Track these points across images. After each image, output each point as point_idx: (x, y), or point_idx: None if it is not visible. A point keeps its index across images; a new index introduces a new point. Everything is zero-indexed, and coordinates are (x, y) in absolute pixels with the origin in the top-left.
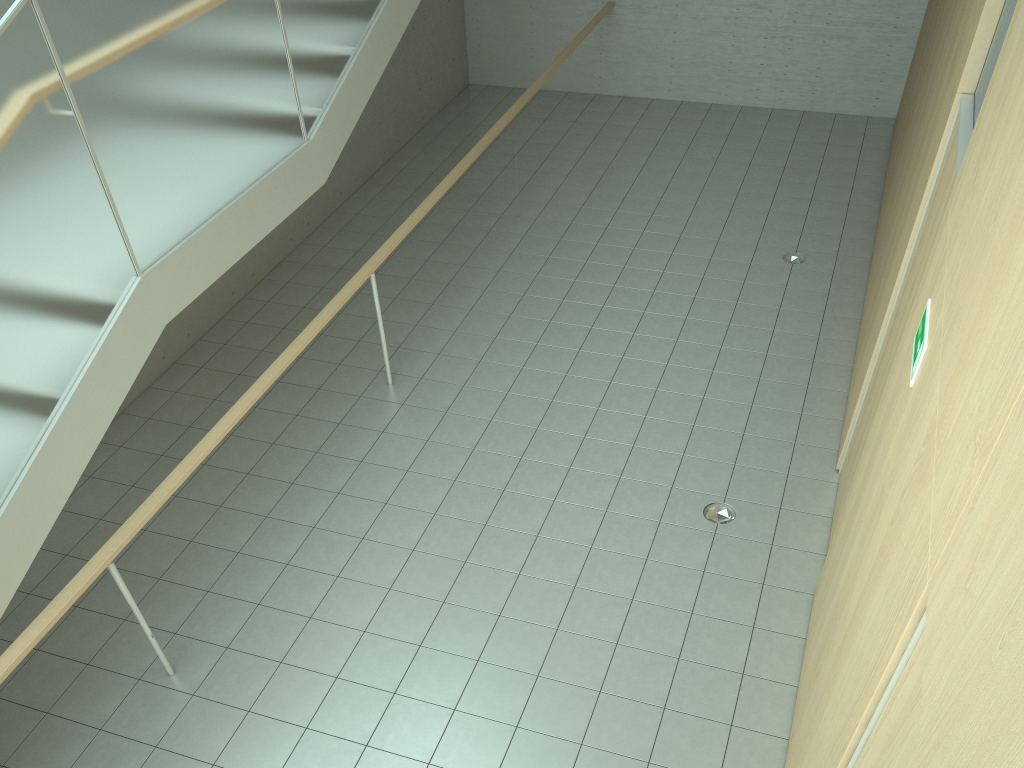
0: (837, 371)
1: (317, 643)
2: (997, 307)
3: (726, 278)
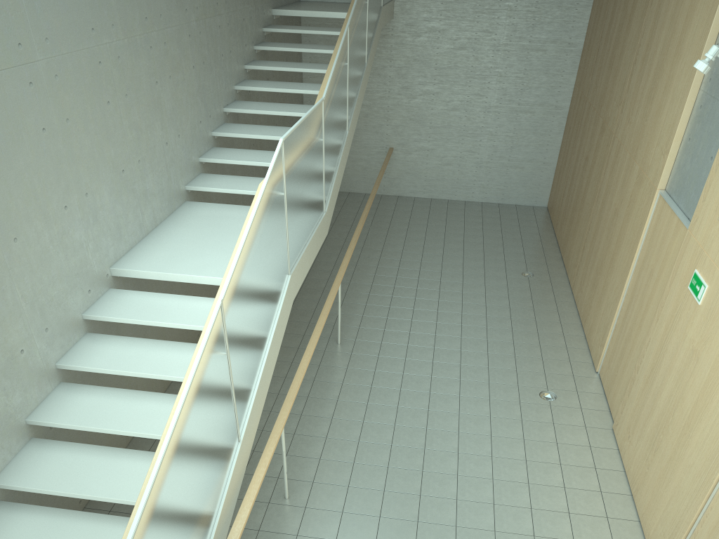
0: (574, 326)
1: (364, 475)
2: None
3: (497, 284)
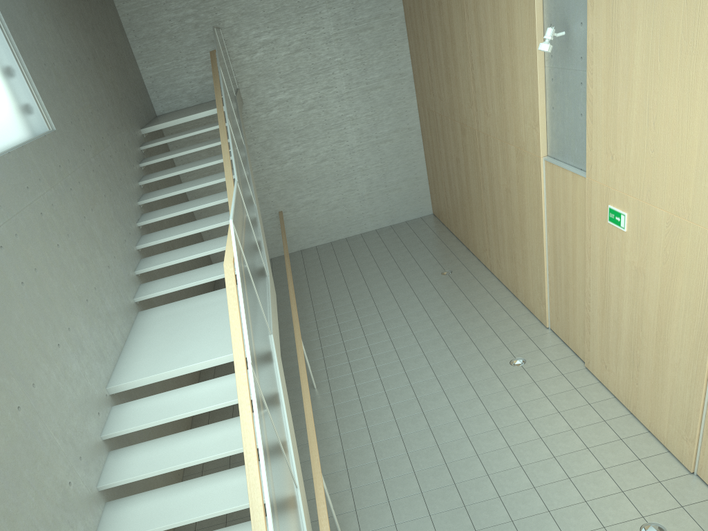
0: (509, 299)
1: (397, 486)
2: (689, 161)
3: (425, 290)
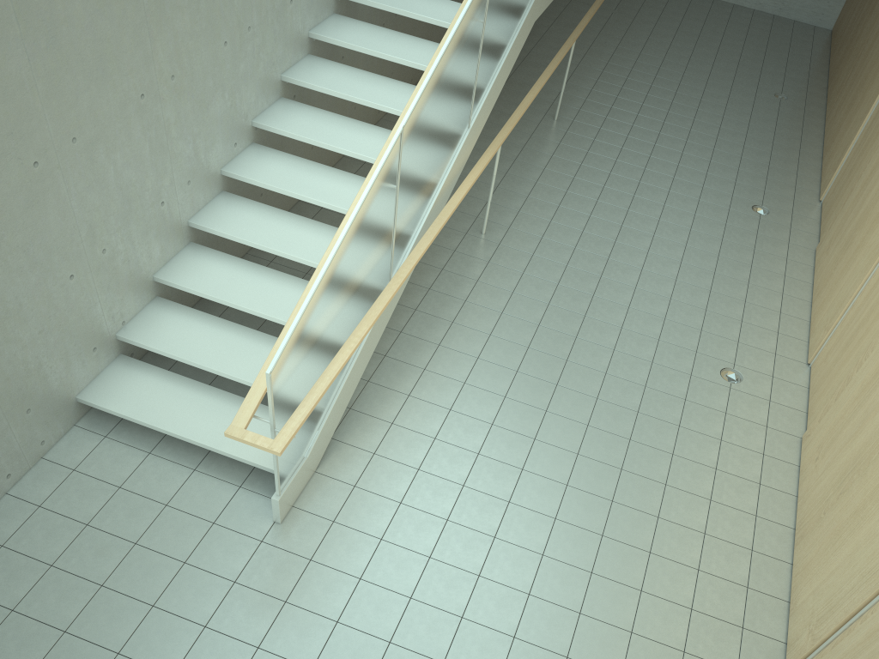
0: (813, 157)
1: (559, 232)
2: None
3: (742, 100)
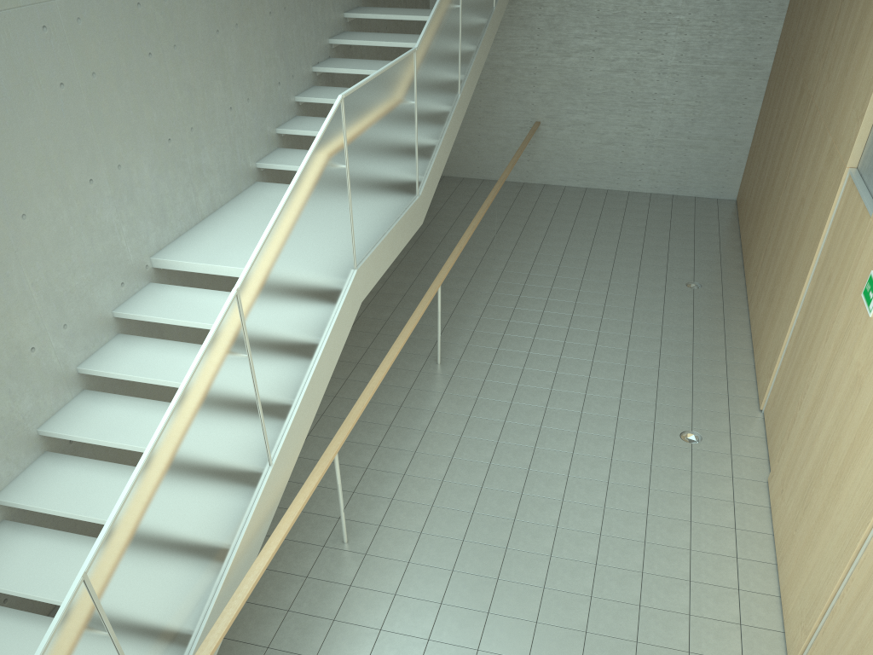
0: (743, 352)
1: (442, 520)
2: None
3: (651, 297)
